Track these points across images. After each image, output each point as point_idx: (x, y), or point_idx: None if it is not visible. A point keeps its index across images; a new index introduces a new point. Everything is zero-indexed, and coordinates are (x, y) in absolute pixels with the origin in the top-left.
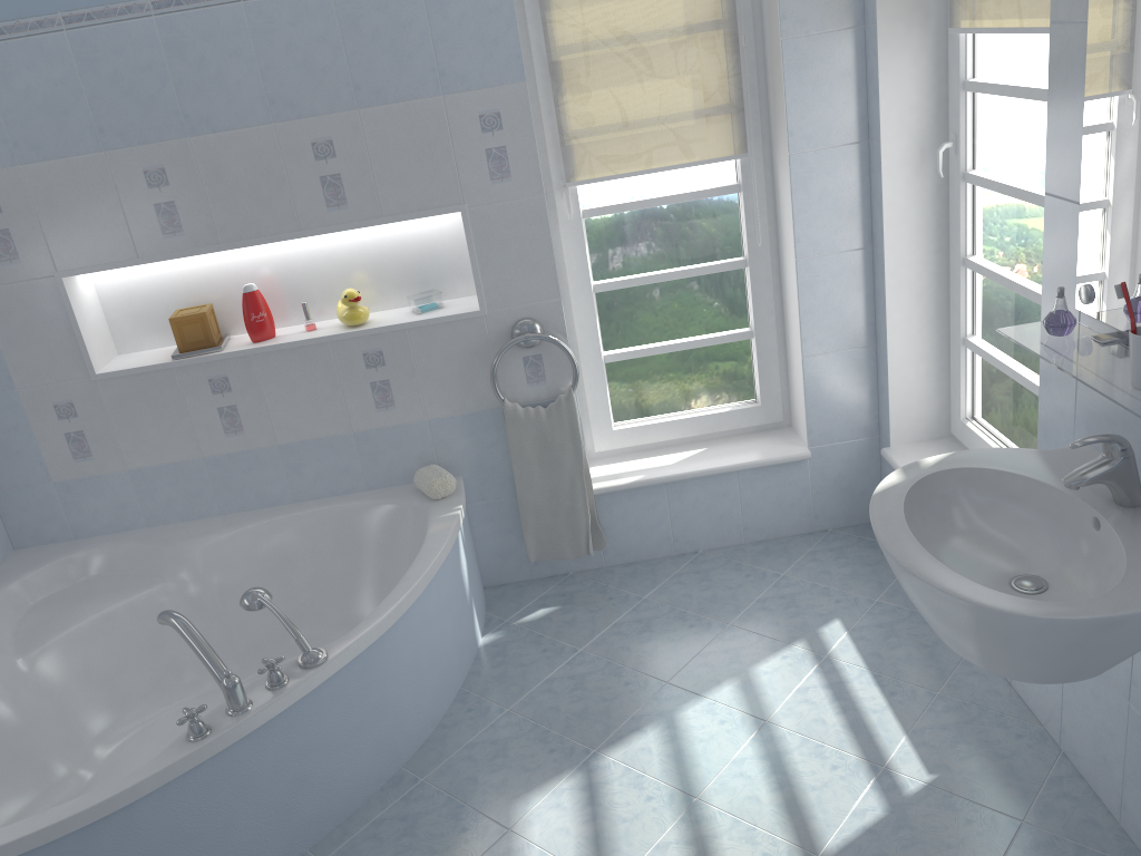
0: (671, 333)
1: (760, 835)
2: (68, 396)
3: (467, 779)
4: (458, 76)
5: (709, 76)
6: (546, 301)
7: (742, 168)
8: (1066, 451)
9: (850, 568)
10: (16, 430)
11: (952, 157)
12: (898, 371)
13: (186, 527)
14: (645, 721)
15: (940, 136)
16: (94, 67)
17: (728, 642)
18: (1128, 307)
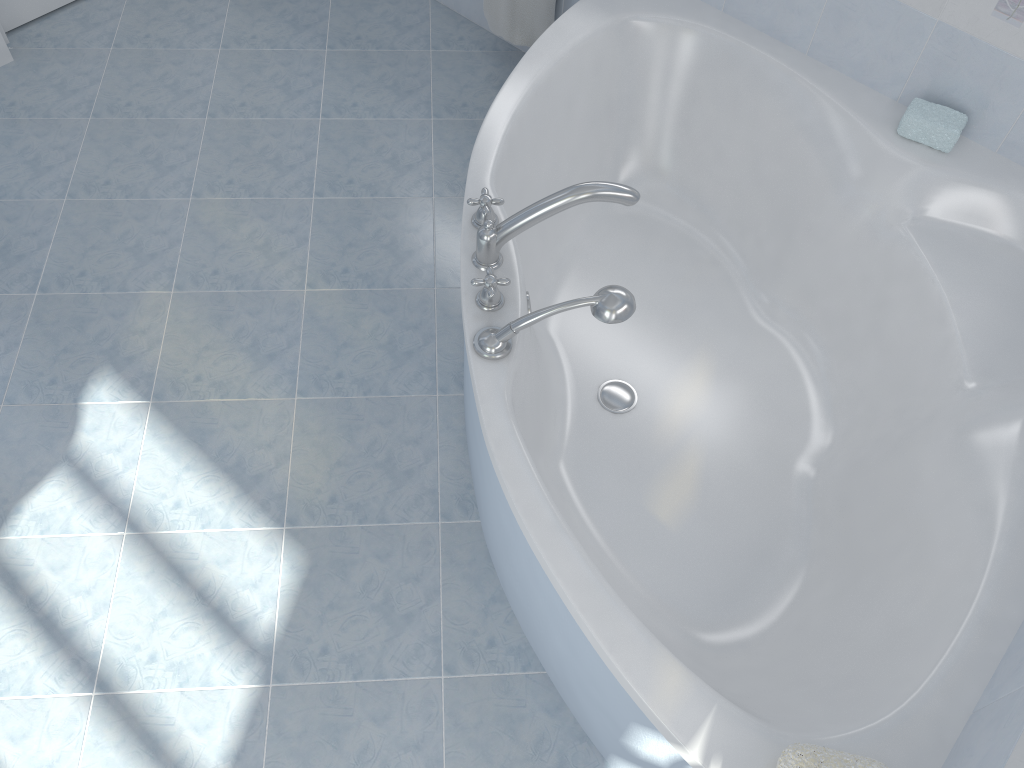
0: None
1: None
2: None
3: (389, 552)
4: None
5: None
6: None
7: None
8: None
9: None
10: None
11: None
12: None
13: None
14: None
15: None
16: None
17: None
18: None
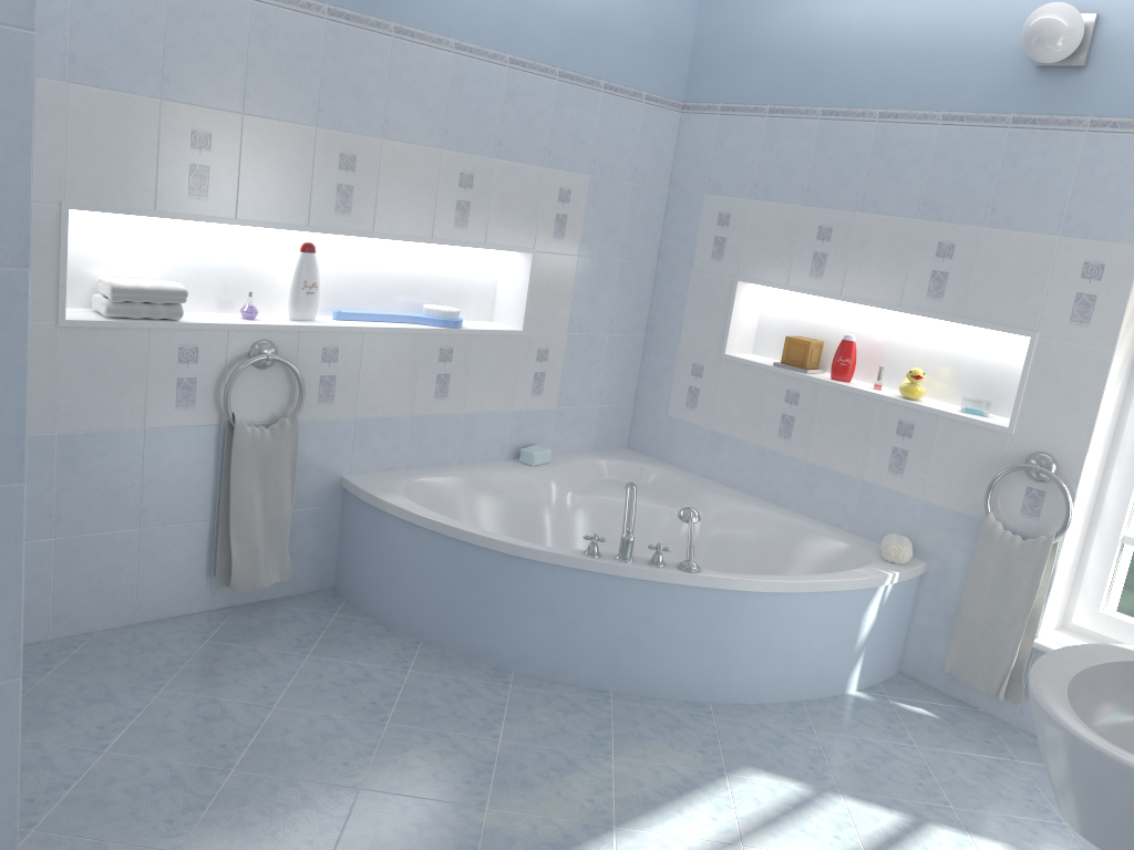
0: None
1: None
2: (703, 361)
3: (737, 736)
4: (1081, 224)
5: None
6: (1071, 446)
7: None
8: None
9: None
10: (666, 370)
11: None
12: None
13: (720, 487)
14: (899, 808)
15: None
16: (823, 147)
17: (1045, 830)
18: None
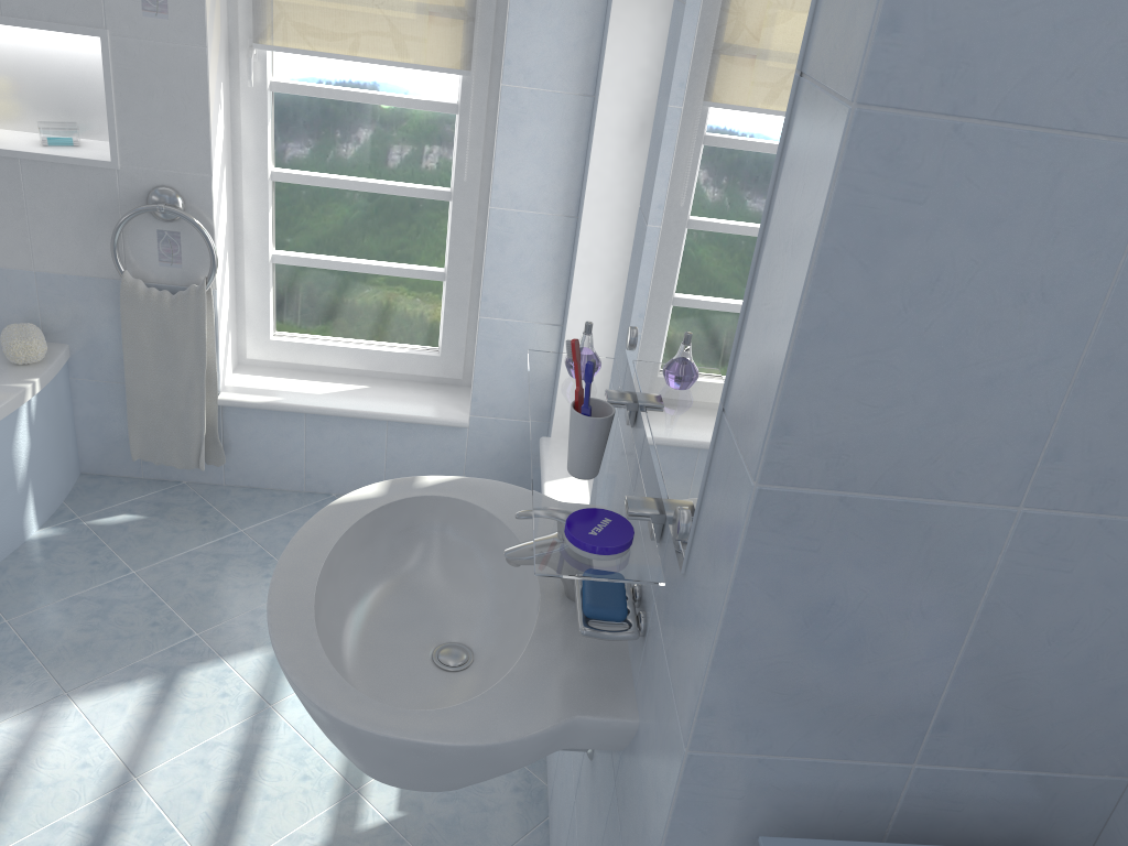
0: (354, 251)
1: (173, 839)
2: None
3: None
4: None
5: None
6: (193, 173)
7: (463, 88)
8: None
9: None
10: None
11: None
12: None
13: None
14: (143, 673)
15: None
16: None
17: None
18: (576, 371)
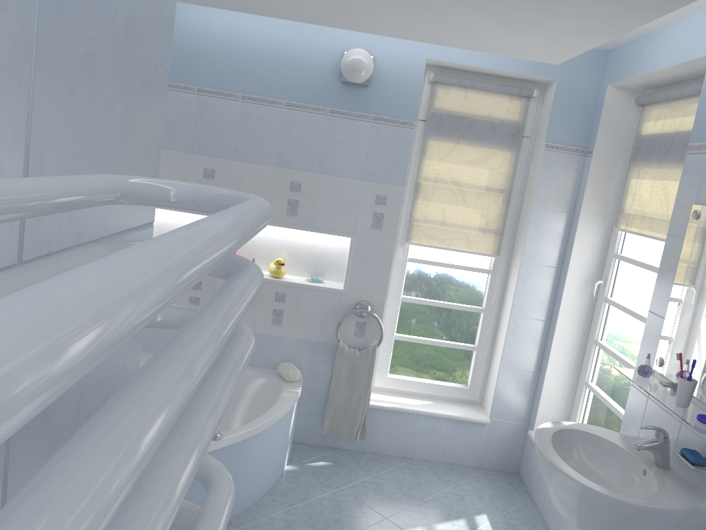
0: (433, 334)
1: None
2: None
3: None
4: (373, 174)
5: (491, 213)
6: (378, 296)
7: (494, 262)
8: (634, 438)
9: (496, 491)
10: None
11: (601, 288)
12: (548, 390)
13: (147, 354)
14: None
15: (597, 277)
16: (201, 114)
17: (423, 508)
18: (680, 364)
